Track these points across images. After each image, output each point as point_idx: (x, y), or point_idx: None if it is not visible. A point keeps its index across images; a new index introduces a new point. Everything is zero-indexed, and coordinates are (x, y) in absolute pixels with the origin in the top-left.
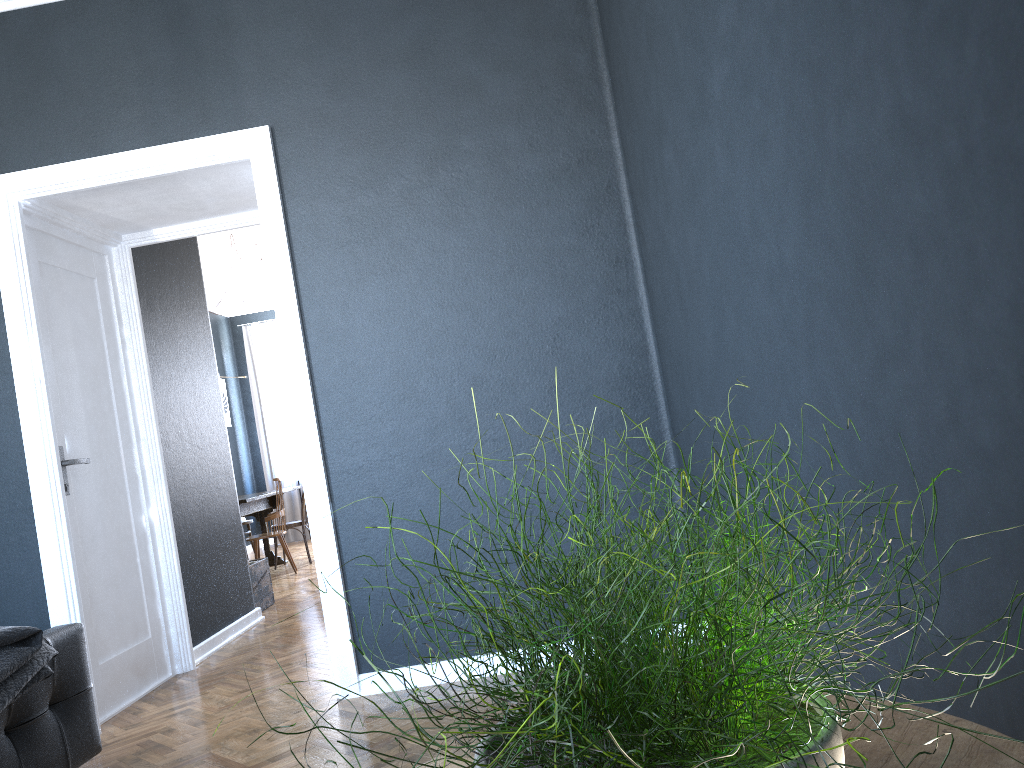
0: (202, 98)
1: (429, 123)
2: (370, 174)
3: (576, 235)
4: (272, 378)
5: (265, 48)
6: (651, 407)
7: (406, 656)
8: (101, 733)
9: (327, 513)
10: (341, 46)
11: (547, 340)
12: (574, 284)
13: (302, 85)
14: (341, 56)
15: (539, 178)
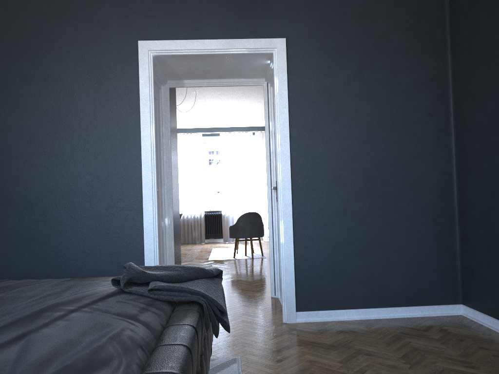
0: (253, 19)
1: (362, 50)
2: (331, 70)
3: (425, 115)
4: None
5: (287, 0)
6: (449, 201)
7: (319, 305)
8: None
9: (291, 231)
10: (324, 5)
11: (405, 162)
12: (421, 138)
13: (303, 21)
14: (324, 10)
15: (411, 85)
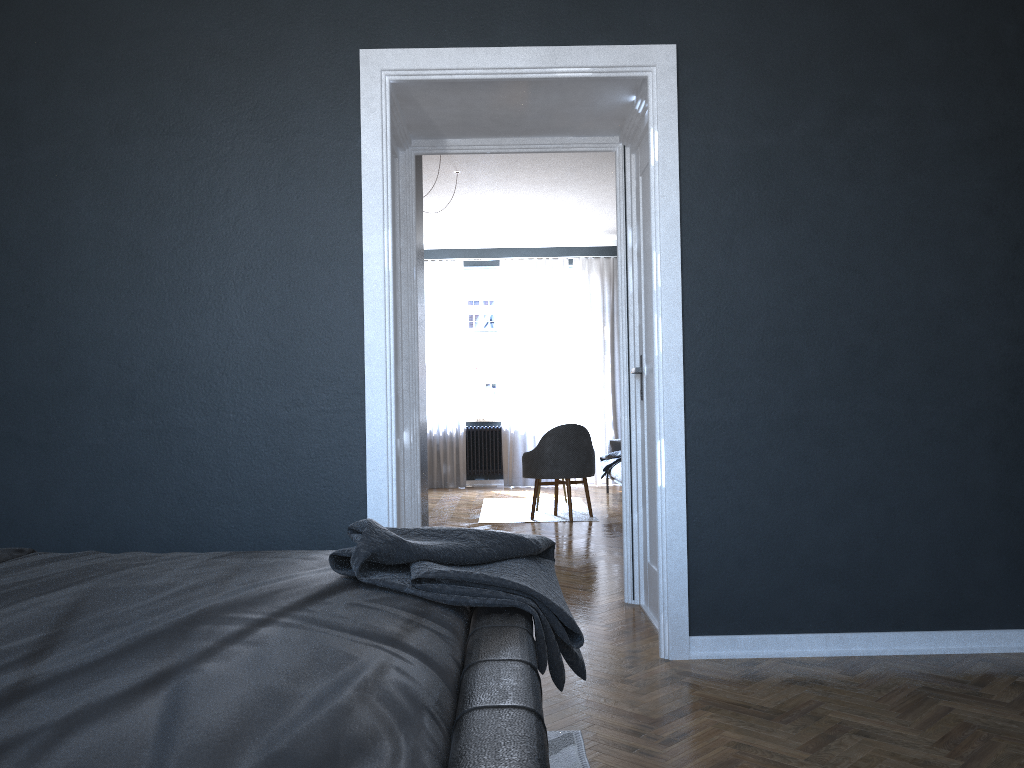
0: (605, 4)
1: (843, 71)
2: (773, 114)
3: (978, 213)
4: None
5: None
6: None
7: (739, 624)
8: None
9: (681, 463)
10: None
11: (933, 318)
12: (969, 264)
13: (714, 8)
14: None
15: (949, 148)
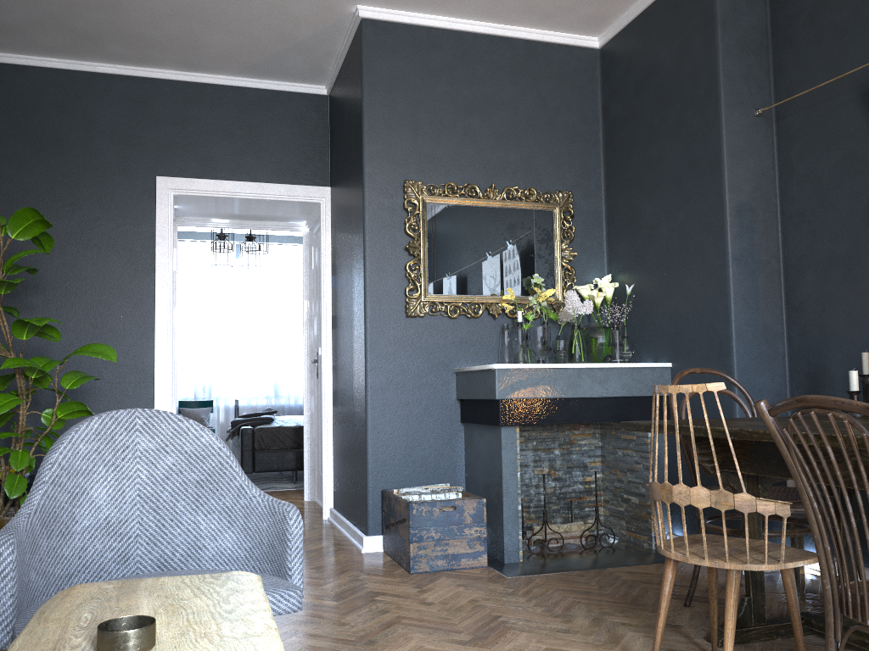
0: None
1: None
2: None
3: None
4: None
5: None
6: None
7: None
8: (304, 500)
9: None
10: None
11: None
12: None
13: None
14: None
15: None
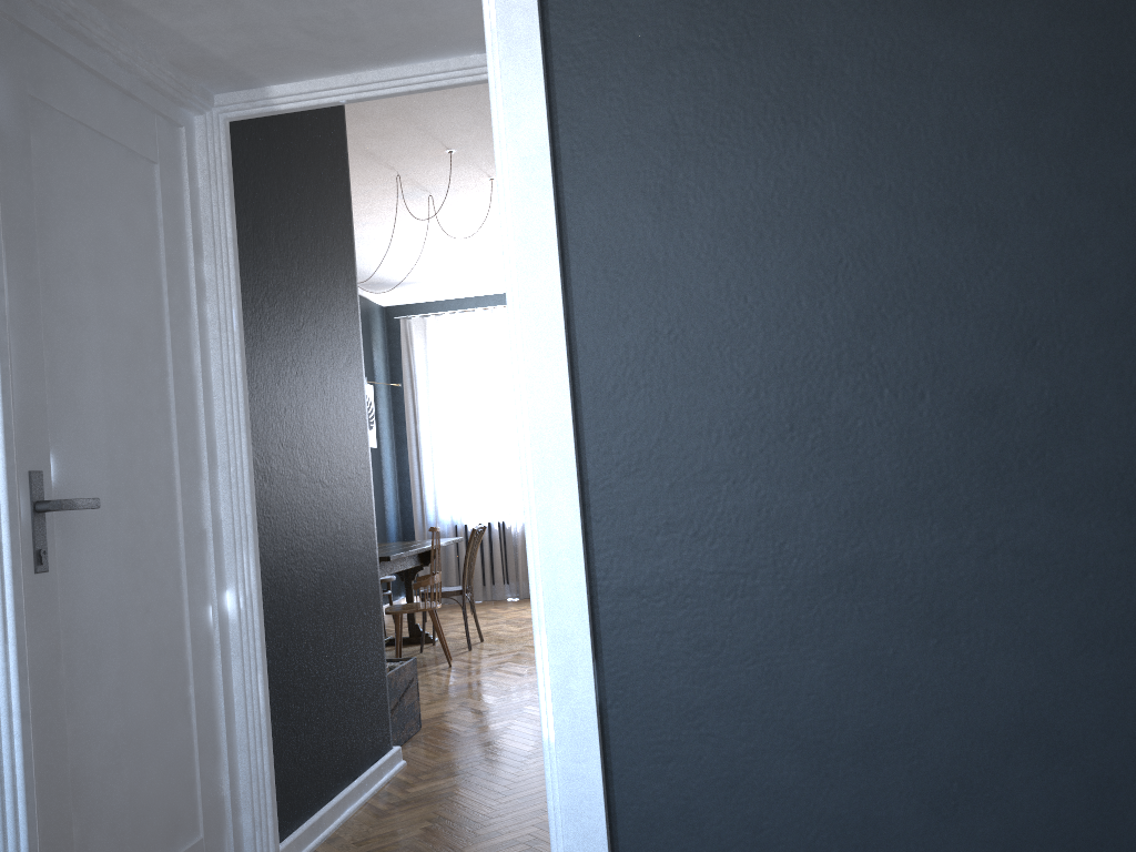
0: None
1: None
2: None
3: None
4: (433, 389)
5: None
6: None
7: None
8: None
9: (586, 688)
10: None
11: None
12: None
13: None
14: None
15: None
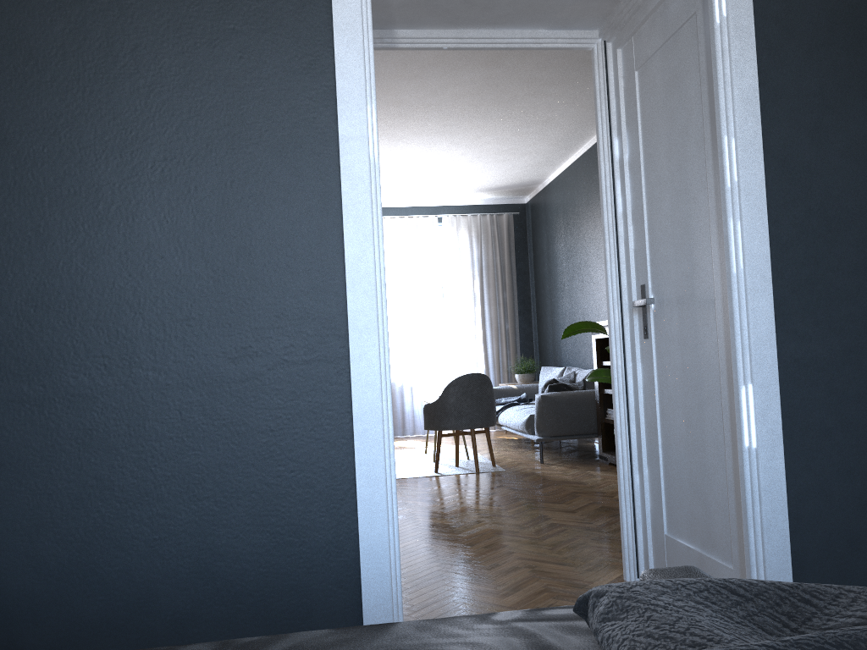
0: None
1: None
2: None
3: None
4: None
5: None
6: None
7: None
8: None
9: (776, 415)
10: None
11: None
12: None
13: None
14: None
15: None
